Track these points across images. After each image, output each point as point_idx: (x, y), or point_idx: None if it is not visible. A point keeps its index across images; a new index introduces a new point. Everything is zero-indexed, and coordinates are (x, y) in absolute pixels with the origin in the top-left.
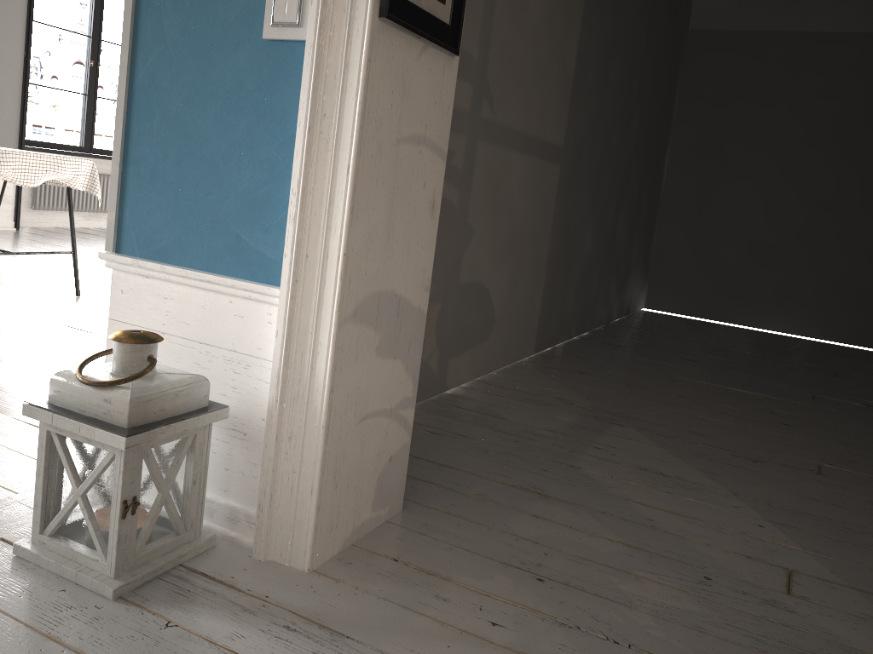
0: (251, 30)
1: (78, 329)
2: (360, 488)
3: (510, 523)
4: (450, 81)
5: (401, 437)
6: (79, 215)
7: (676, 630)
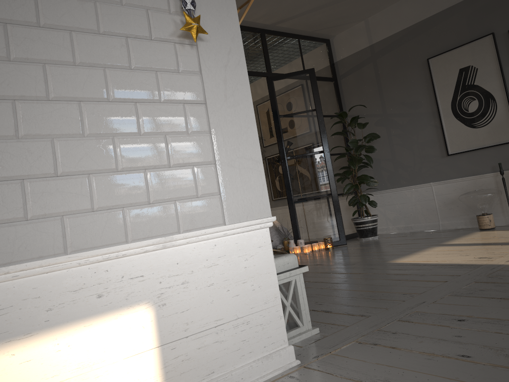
0: None
1: None
2: None
3: None
4: None
5: None
6: None
7: None
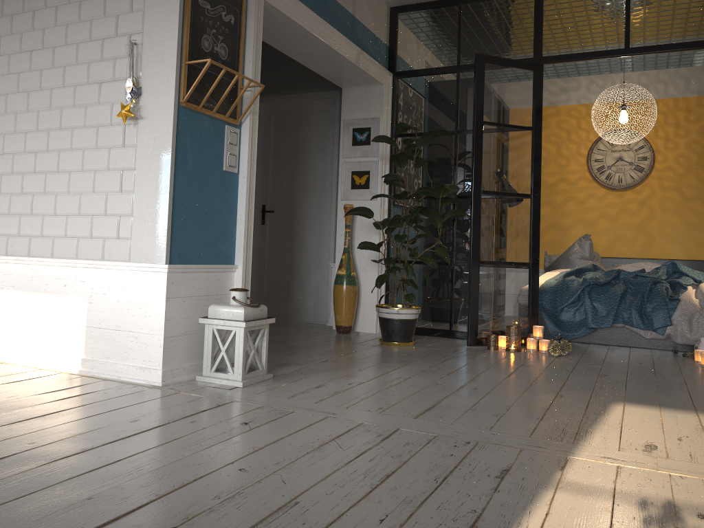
0: (218, 165)
1: None
2: None
3: None
4: None
5: None
6: None
7: (271, 346)
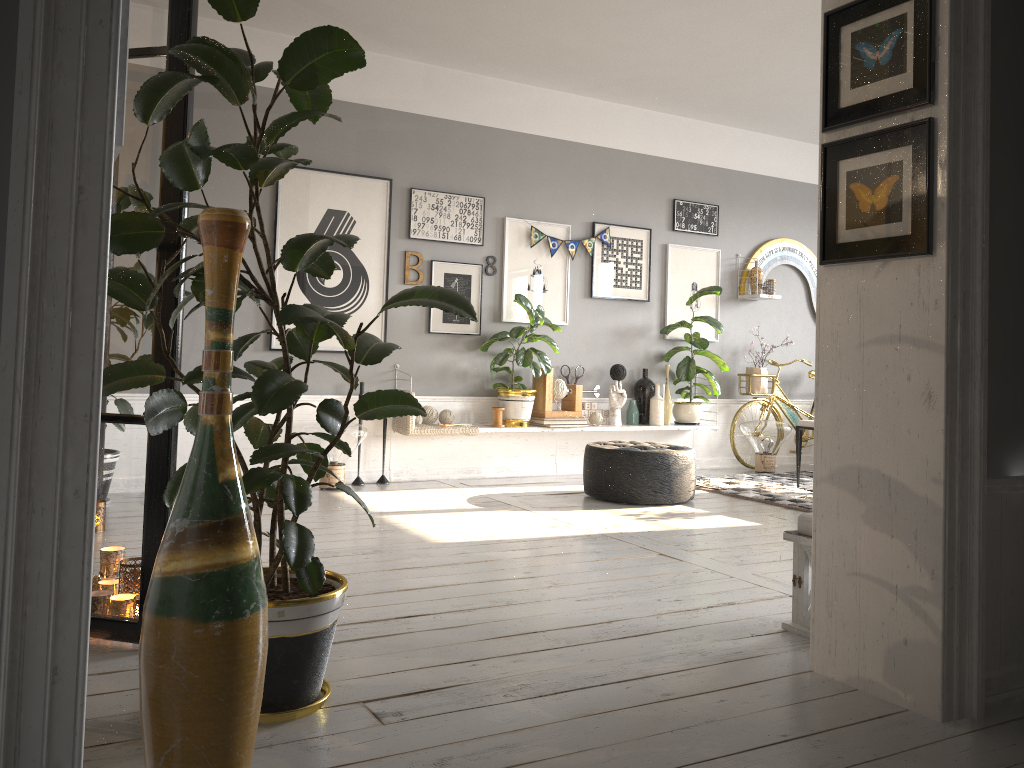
0: None
1: None
2: (861, 640)
3: (919, 764)
4: (933, 277)
5: (919, 628)
6: None
7: (680, 757)
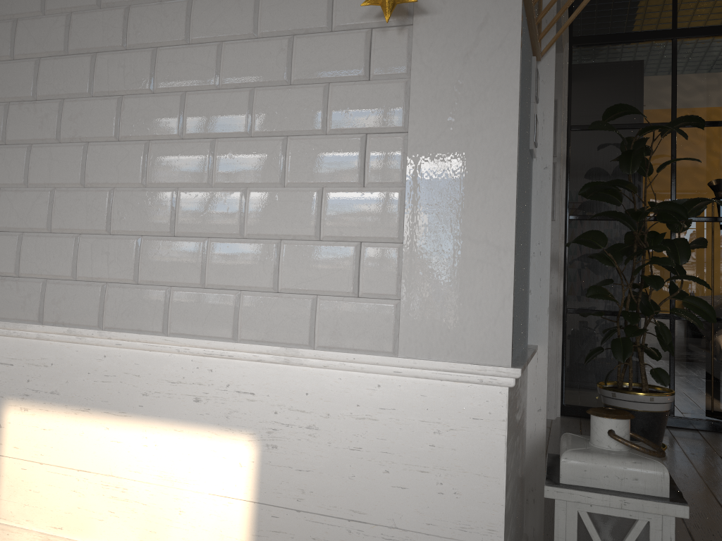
0: (528, 138)
1: None
2: None
3: None
4: None
5: None
6: None
7: None
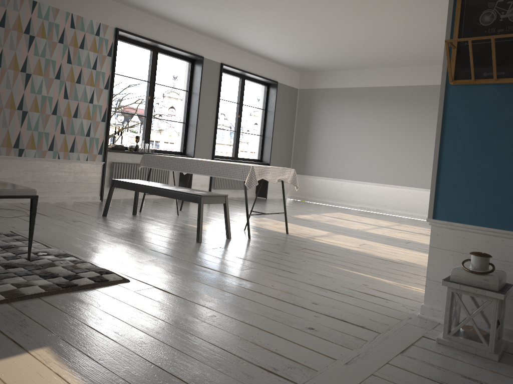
0: (509, 129)
1: (312, 250)
2: None
3: None
4: None
5: None
6: (230, 191)
7: None
